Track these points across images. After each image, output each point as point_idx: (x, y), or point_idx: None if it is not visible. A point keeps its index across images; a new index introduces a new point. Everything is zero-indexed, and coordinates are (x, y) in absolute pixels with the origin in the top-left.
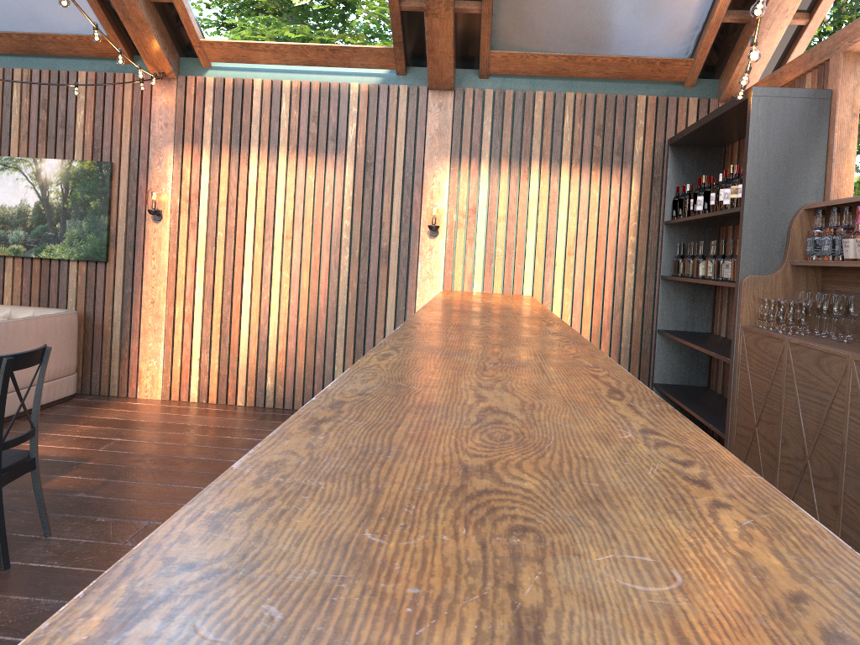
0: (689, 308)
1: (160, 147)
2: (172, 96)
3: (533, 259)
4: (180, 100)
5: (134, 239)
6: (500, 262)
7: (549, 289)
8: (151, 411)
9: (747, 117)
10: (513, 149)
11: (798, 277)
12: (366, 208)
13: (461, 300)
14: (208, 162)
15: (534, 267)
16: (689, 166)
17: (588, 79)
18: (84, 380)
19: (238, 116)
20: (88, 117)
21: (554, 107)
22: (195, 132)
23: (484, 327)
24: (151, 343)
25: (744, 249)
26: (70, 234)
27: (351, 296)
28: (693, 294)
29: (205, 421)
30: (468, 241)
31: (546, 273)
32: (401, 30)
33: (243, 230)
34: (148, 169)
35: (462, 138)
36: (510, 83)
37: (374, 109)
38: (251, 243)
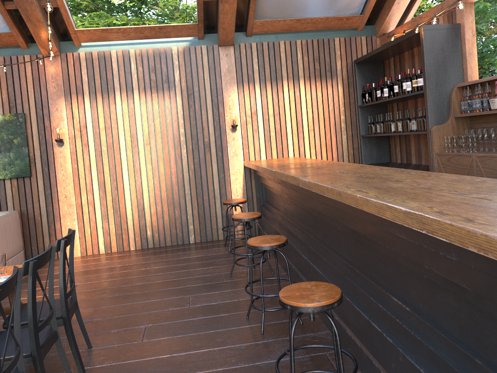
0: (378, 150)
1: (56, 99)
2: (58, 66)
3: (291, 136)
4: (65, 68)
5: (47, 159)
6: (274, 140)
7: (303, 151)
8: (81, 263)
9: (421, 42)
10: (272, 75)
11: (458, 123)
12: (192, 120)
13: (274, 163)
14: (89, 105)
15: (292, 140)
16: (367, 74)
17: (306, 31)
18: (27, 253)
19: (104, 74)
20: (3, 86)
21: (290, 49)
22: (77, 87)
23: (342, 172)
24: (69, 222)
25: (429, 112)
26: (2, 162)
27: (191, 173)
28: (378, 142)
29: (120, 262)
30: (254, 131)
31: (300, 143)
32: (202, 12)
33: (118, 144)
34: (49, 114)
35: (241, 72)
36: (264, 38)
37: (188, 61)
38: (124, 151)
